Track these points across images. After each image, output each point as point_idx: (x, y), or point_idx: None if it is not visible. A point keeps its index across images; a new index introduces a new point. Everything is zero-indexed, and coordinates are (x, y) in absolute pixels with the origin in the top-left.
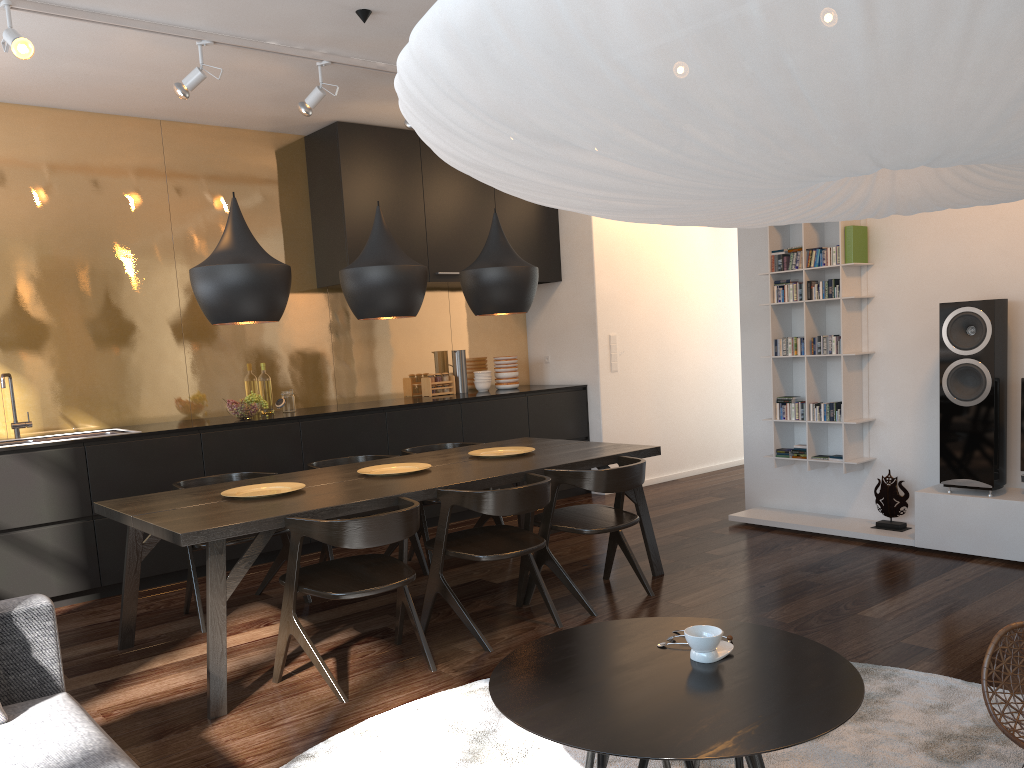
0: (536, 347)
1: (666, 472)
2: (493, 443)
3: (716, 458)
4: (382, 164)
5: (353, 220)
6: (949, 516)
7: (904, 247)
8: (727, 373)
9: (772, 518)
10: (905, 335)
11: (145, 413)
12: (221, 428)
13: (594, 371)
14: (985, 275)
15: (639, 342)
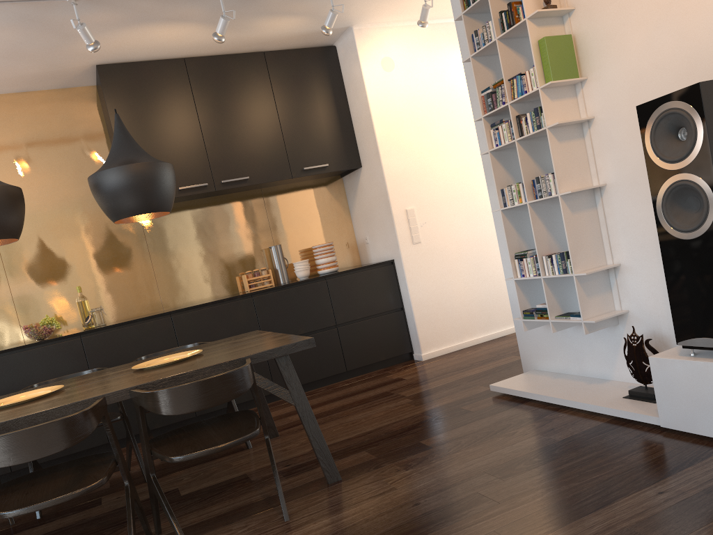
0: (359, 230)
1: (494, 330)
2: (211, 342)
3: None
4: (149, 94)
5: None
6: (692, 388)
7: (614, 47)
8: None
9: (528, 387)
10: (633, 157)
11: None
12: (2, 354)
13: (396, 246)
14: (710, 55)
15: (443, 211)
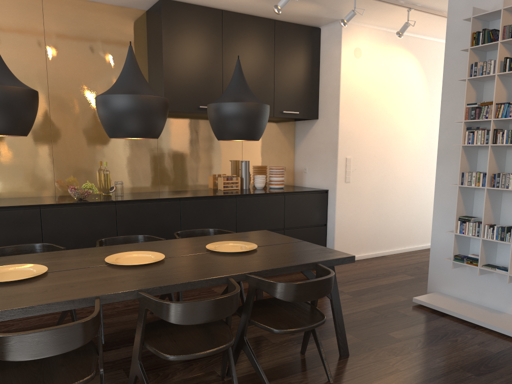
0: (299, 161)
1: (378, 250)
2: (238, 234)
3: (414, 243)
4: (193, 31)
5: (169, 68)
6: None
7: None
8: (428, 187)
9: (445, 306)
10: None
11: (22, 190)
12: (57, 206)
13: (333, 181)
14: None
15: (367, 163)
